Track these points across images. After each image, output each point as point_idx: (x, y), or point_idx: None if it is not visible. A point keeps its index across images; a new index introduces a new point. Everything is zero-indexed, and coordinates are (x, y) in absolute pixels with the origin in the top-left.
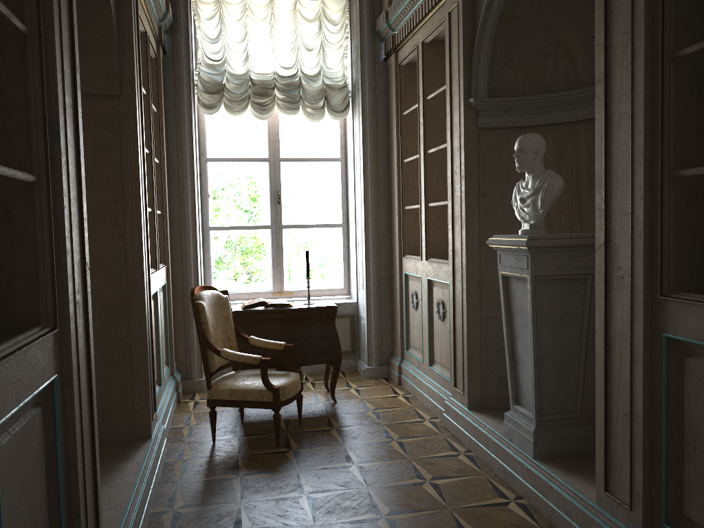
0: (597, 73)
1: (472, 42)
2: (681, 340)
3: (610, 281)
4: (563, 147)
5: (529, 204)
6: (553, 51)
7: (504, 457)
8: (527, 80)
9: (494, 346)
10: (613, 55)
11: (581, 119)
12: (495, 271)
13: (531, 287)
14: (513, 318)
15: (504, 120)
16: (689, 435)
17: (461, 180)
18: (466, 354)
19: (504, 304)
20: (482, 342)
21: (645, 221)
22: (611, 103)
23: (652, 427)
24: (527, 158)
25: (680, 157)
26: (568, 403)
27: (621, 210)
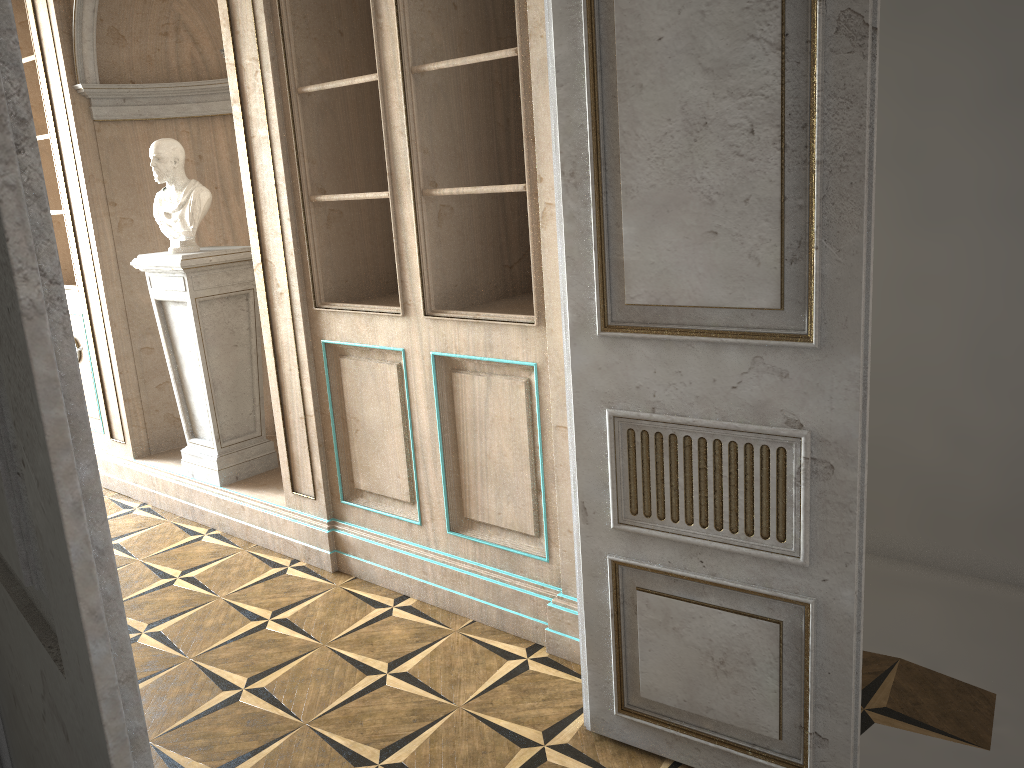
0: (232, 92)
1: (68, 9)
2: (336, 344)
3: (272, 298)
4: (201, 145)
5: (176, 219)
6: (174, 31)
7: (189, 496)
8: (147, 62)
9: (155, 381)
10: (245, 78)
11: (217, 114)
12: (142, 294)
13: (193, 310)
14: (176, 346)
15: (125, 111)
16: (351, 422)
17: (81, 186)
18: (122, 396)
19: (163, 332)
20: (140, 379)
21: (295, 241)
22: (250, 125)
23: (323, 423)
24: (167, 168)
25: (316, 183)
26: (247, 424)
27: (272, 231)
